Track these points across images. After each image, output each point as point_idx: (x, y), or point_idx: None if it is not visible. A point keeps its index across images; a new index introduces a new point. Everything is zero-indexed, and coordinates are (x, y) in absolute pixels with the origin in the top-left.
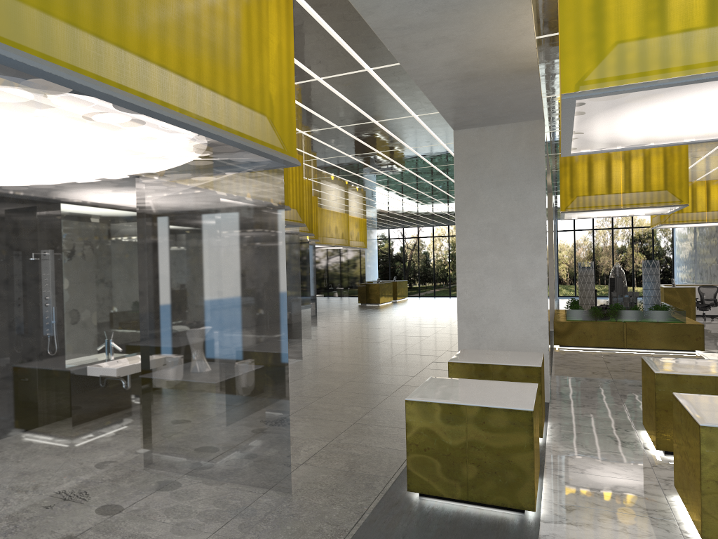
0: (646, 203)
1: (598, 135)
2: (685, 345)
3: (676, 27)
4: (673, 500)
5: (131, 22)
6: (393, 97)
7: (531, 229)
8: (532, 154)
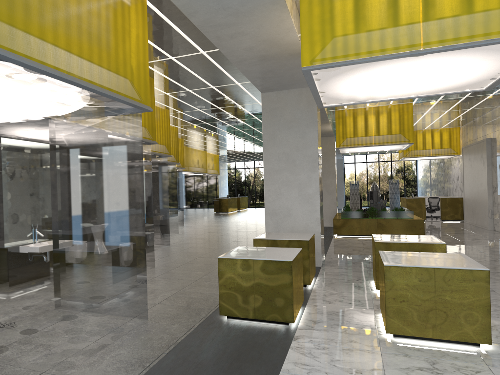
0: (388, 142)
1: (335, 94)
2: (413, 233)
3: (363, 28)
4: (378, 315)
5: (34, 17)
6: (221, 70)
7: (309, 156)
8: (309, 108)
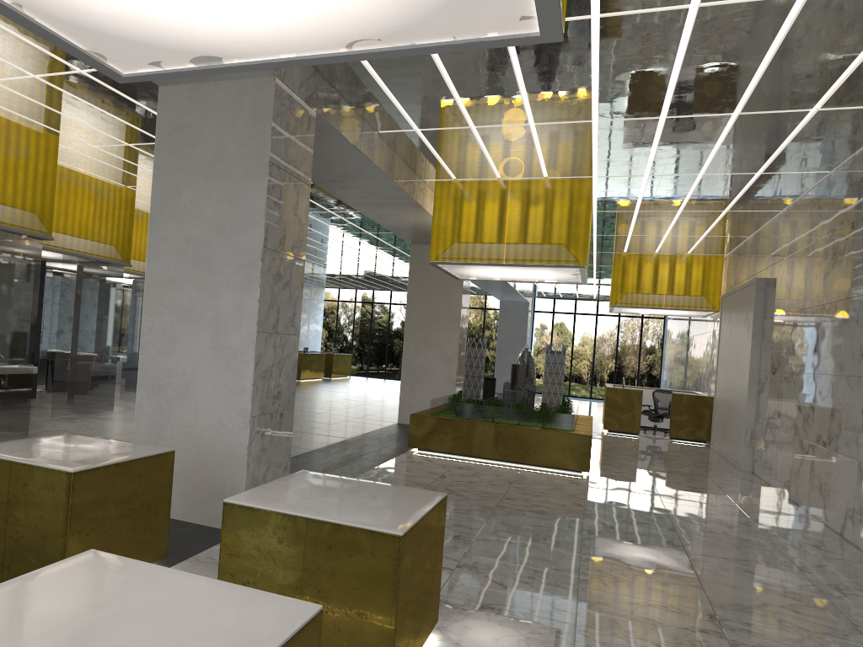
0: (534, 259)
1: None
2: (567, 462)
3: None
4: None
5: None
6: None
7: (243, 252)
8: (255, 132)
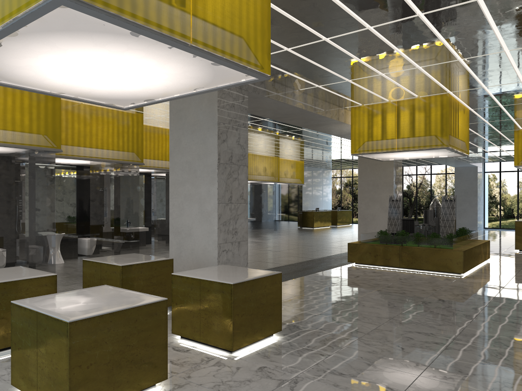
0: (414, 146)
1: (84, 94)
2: (447, 268)
3: None
4: None
5: None
6: None
7: (209, 166)
8: (210, 109)
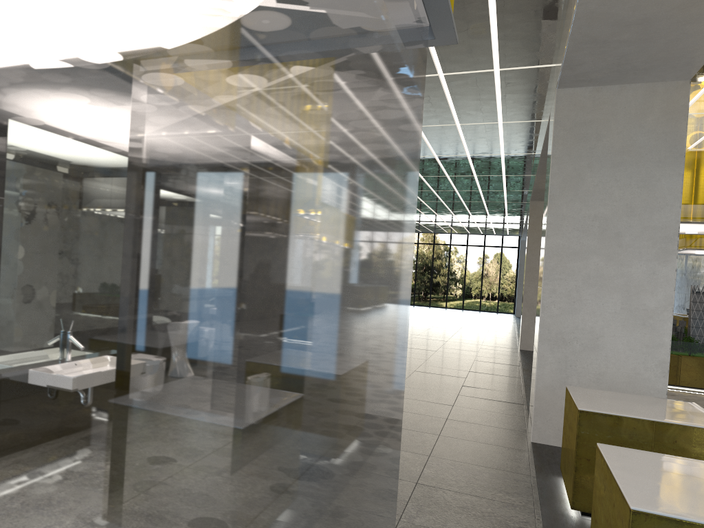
0: None
1: None
2: None
3: None
4: None
5: None
6: (489, 30)
7: (657, 229)
8: (668, 127)
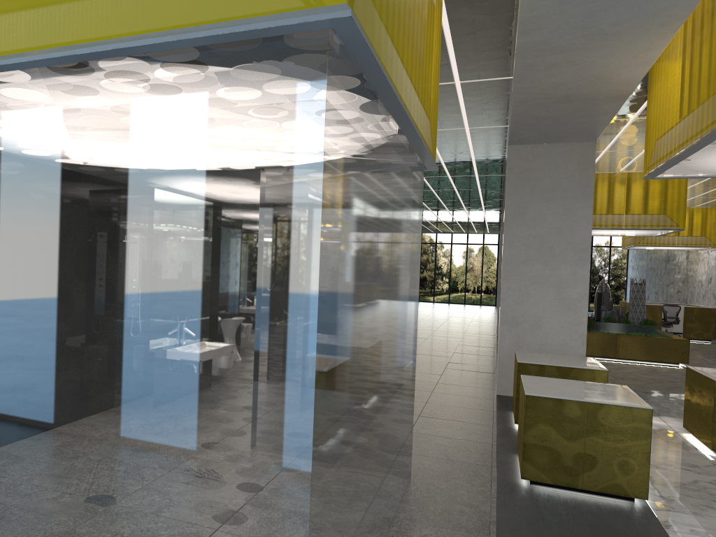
0: (646, 225)
1: (699, 163)
2: (671, 358)
3: None
4: None
5: (401, 28)
6: (460, 109)
7: (577, 243)
8: (582, 173)
